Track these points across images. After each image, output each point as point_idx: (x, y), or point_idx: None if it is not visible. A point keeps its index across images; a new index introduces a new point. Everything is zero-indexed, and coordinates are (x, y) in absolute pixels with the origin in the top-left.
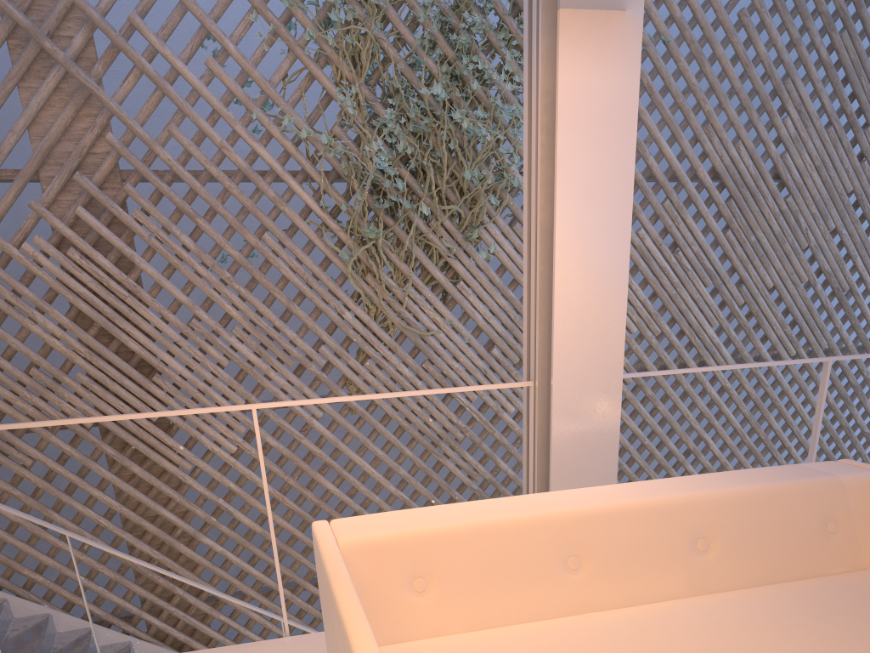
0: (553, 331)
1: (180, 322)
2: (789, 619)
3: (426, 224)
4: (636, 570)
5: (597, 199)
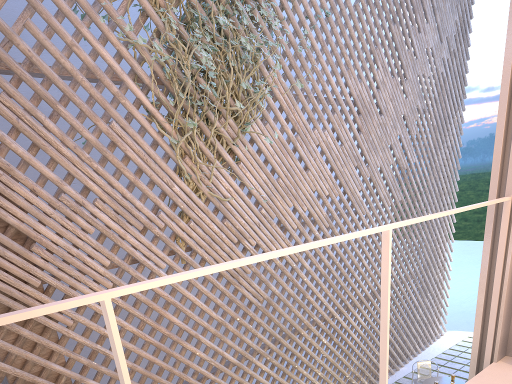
0: None
1: (52, 197)
2: None
3: (218, 121)
4: None
5: None
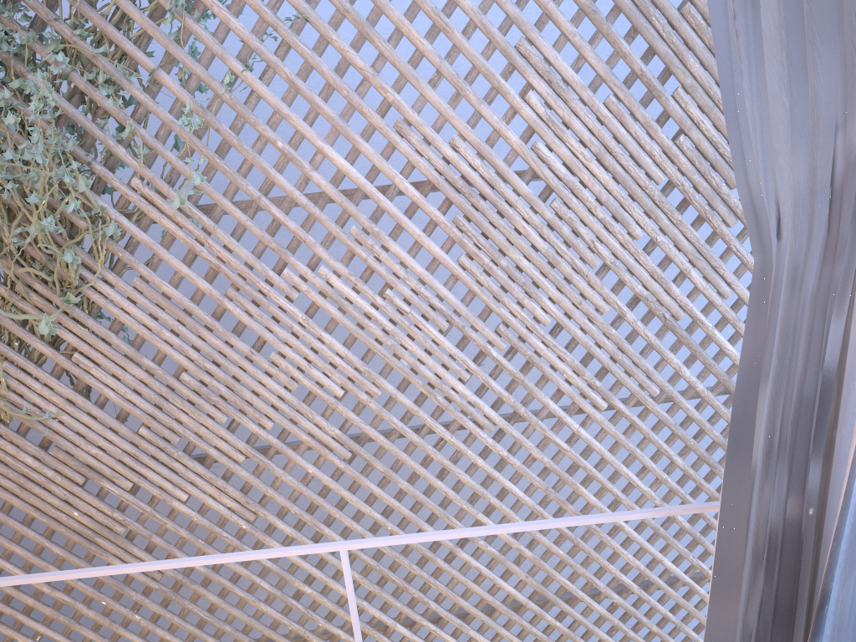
0: None
1: None
2: None
3: (12, 291)
4: None
5: None
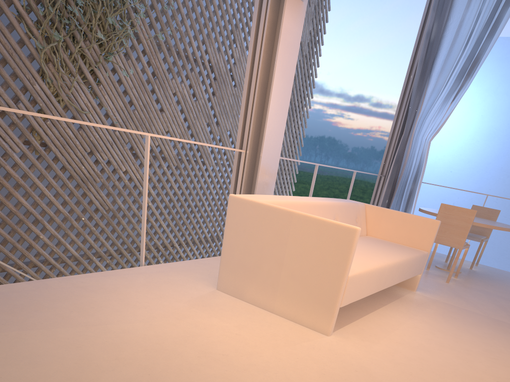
0: (265, 129)
1: None
2: (369, 244)
3: (84, 42)
4: None
5: (285, 76)
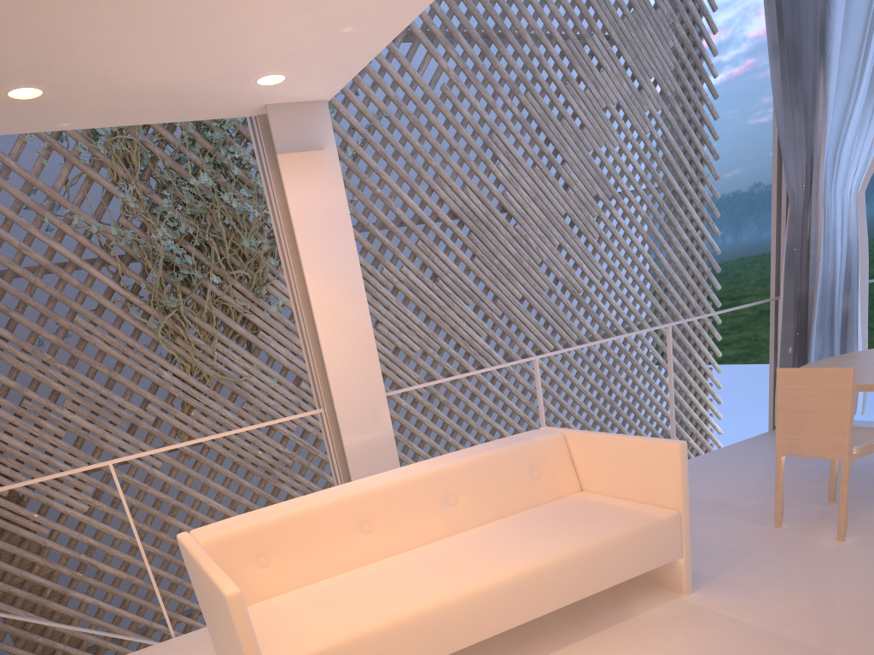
0: (327, 370)
1: (13, 404)
2: (508, 534)
3: (220, 288)
4: (411, 524)
5: (336, 275)
